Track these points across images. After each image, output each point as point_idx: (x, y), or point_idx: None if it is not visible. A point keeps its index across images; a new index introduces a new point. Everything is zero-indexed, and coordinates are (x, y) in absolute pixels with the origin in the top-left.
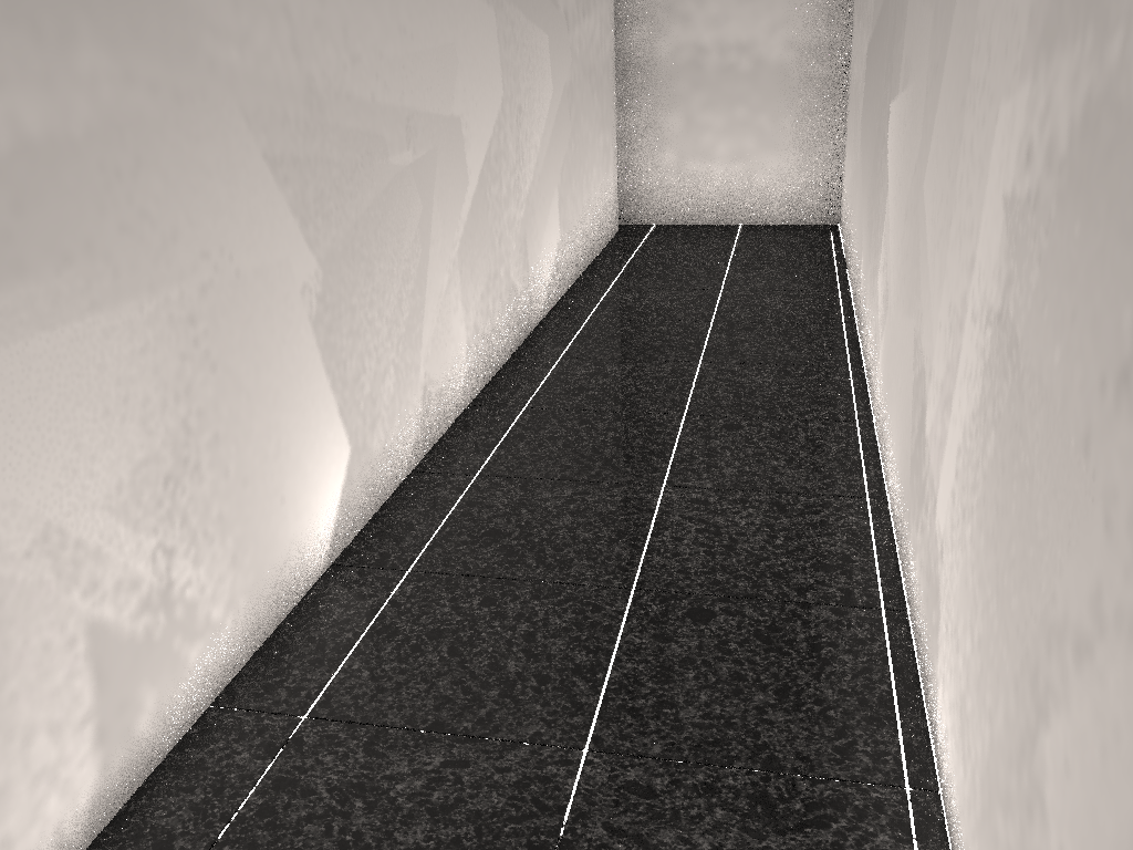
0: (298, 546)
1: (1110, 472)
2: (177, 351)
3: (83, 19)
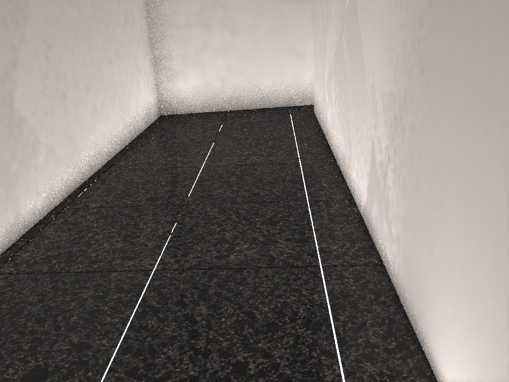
0: (431, 310)
1: (1, 15)
2: (411, 40)
3: None
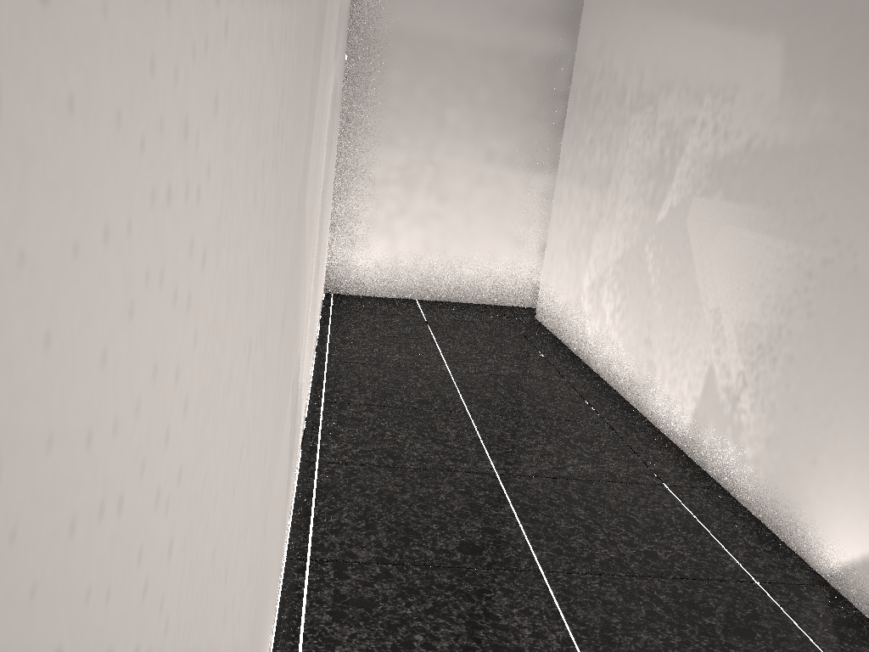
0: (810, 513)
1: (327, 175)
2: (793, 285)
3: (824, 87)
